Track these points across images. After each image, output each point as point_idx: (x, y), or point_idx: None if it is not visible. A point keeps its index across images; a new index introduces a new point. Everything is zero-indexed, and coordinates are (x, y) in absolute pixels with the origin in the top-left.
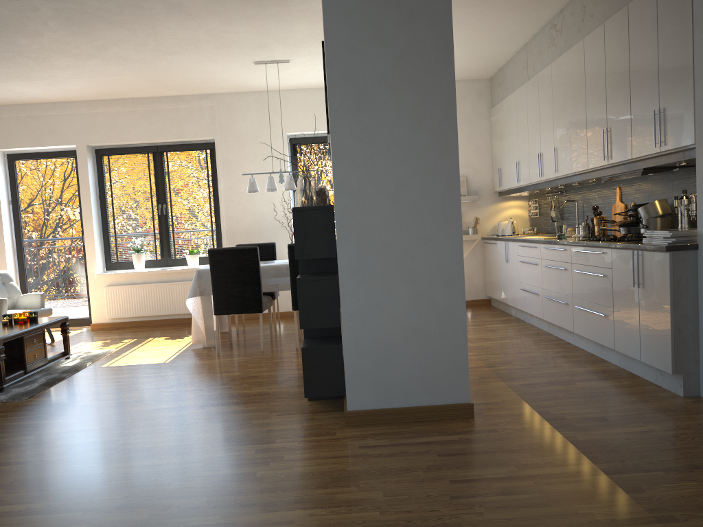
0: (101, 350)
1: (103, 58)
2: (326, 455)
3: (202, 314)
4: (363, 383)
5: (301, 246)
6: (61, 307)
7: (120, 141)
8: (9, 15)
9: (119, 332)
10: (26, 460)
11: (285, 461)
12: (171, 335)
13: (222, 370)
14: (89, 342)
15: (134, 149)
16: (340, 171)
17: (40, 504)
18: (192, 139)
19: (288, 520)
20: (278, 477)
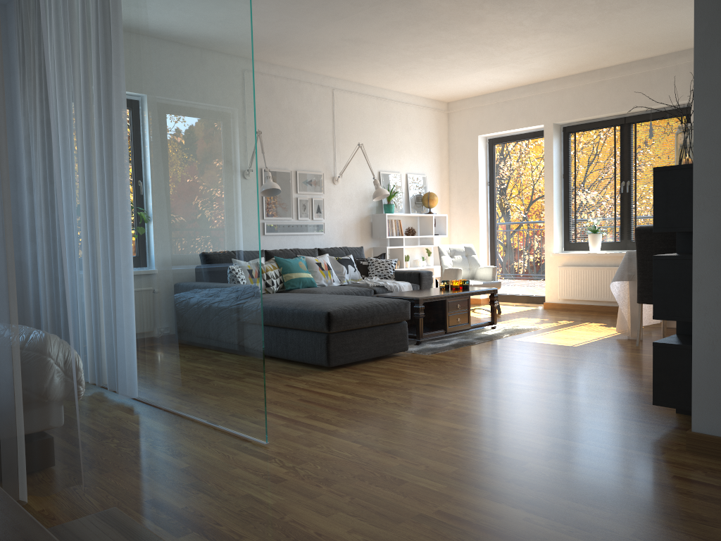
0: (529, 326)
1: (550, 31)
2: (620, 472)
3: (629, 301)
4: (717, 400)
5: (661, 216)
6: (521, 283)
7: (585, 116)
8: (449, 7)
9: (565, 313)
10: (375, 397)
11: (568, 462)
12: (609, 323)
13: (618, 363)
14: (529, 318)
15: (600, 123)
16: (704, 114)
17: (345, 430)
18: (664, 105)
19: (499, 515)
20: (541, 474)
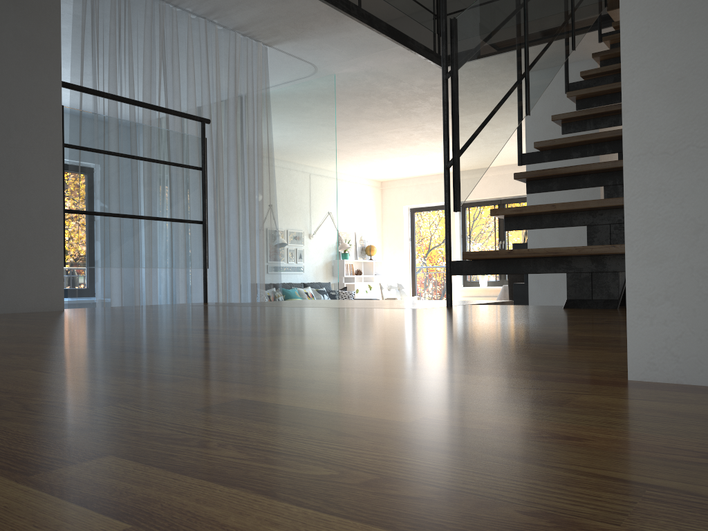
0: None
1: None
2: None
3: None
4: None
5: None
6: None
7: (475, 197)
8: (399, 138)
9: None
10: None
11: None
12: None
13: None
14: None
15: (485, 202)
16: None
17: None
18: (524, 194)
19: None
20: None
